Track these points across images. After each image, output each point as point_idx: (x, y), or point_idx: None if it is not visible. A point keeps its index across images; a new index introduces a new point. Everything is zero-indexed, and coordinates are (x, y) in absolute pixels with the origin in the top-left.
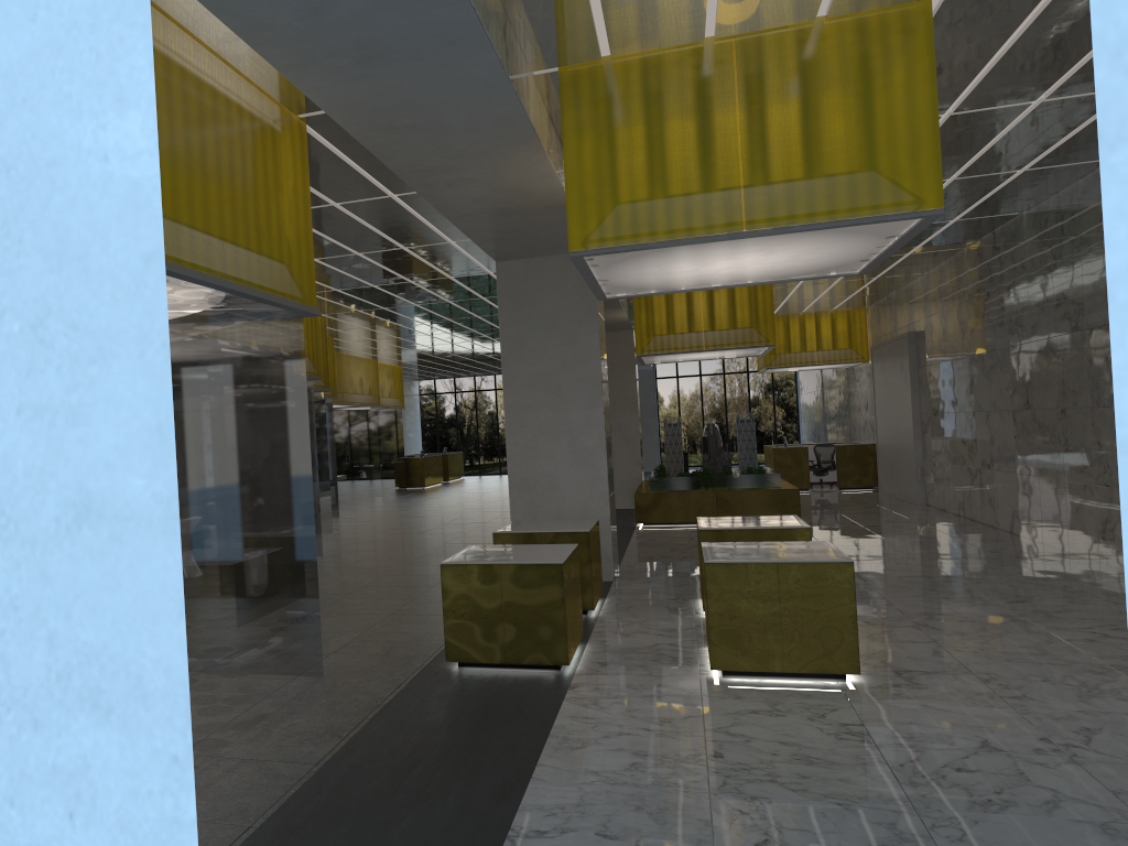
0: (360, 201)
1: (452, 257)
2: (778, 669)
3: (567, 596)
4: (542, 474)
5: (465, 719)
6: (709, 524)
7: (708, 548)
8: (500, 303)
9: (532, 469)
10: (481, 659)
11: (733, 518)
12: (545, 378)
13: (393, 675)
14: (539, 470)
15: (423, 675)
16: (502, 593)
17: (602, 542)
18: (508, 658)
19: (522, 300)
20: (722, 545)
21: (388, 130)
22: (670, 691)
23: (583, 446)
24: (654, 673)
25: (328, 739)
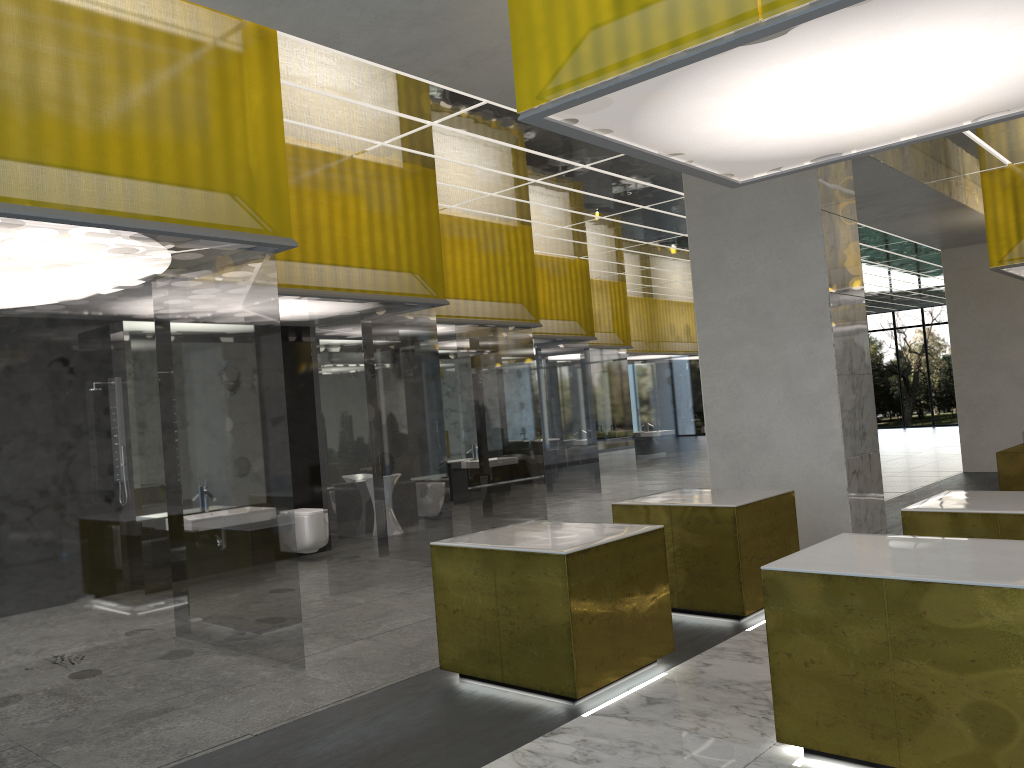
0: (457, 114)
1: (661, 169)
2: (891, 761)
3: (586, 600)
4: (750, 428)
5: (347, 759)
6: (934, 503)
7: (829, 543)
8: (689, 215)
9: (736, 422)
10: (477, 672)
11: (1001, 494)
12: (750, 304)
13: (375, 678)
14: (745, 424)
15: (406, 683)
16: (496, 588)
17: (836, 520)
18: (506, 676)
19: (717, 207)
20: (860, 540)
21: (278, 2)
22: (683, 766)
23: (805, 391)
24: (704, 730)
25: (167, 756)
